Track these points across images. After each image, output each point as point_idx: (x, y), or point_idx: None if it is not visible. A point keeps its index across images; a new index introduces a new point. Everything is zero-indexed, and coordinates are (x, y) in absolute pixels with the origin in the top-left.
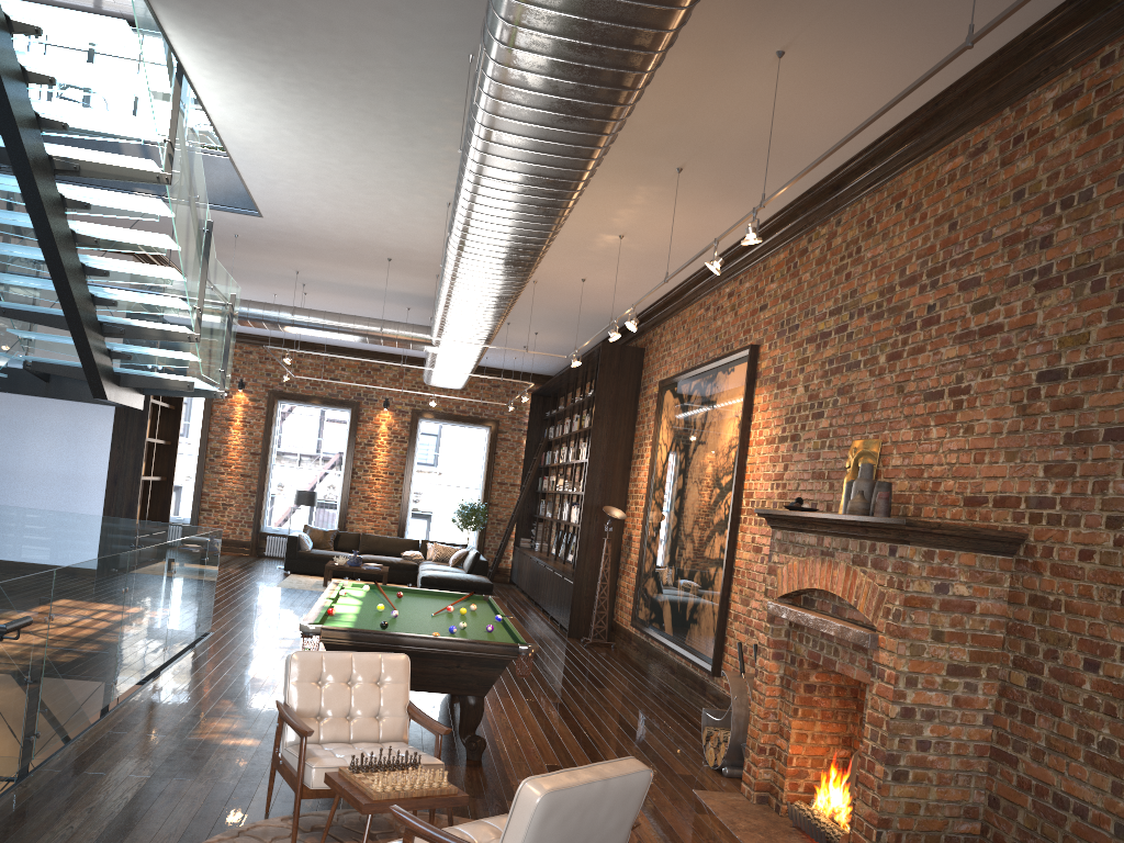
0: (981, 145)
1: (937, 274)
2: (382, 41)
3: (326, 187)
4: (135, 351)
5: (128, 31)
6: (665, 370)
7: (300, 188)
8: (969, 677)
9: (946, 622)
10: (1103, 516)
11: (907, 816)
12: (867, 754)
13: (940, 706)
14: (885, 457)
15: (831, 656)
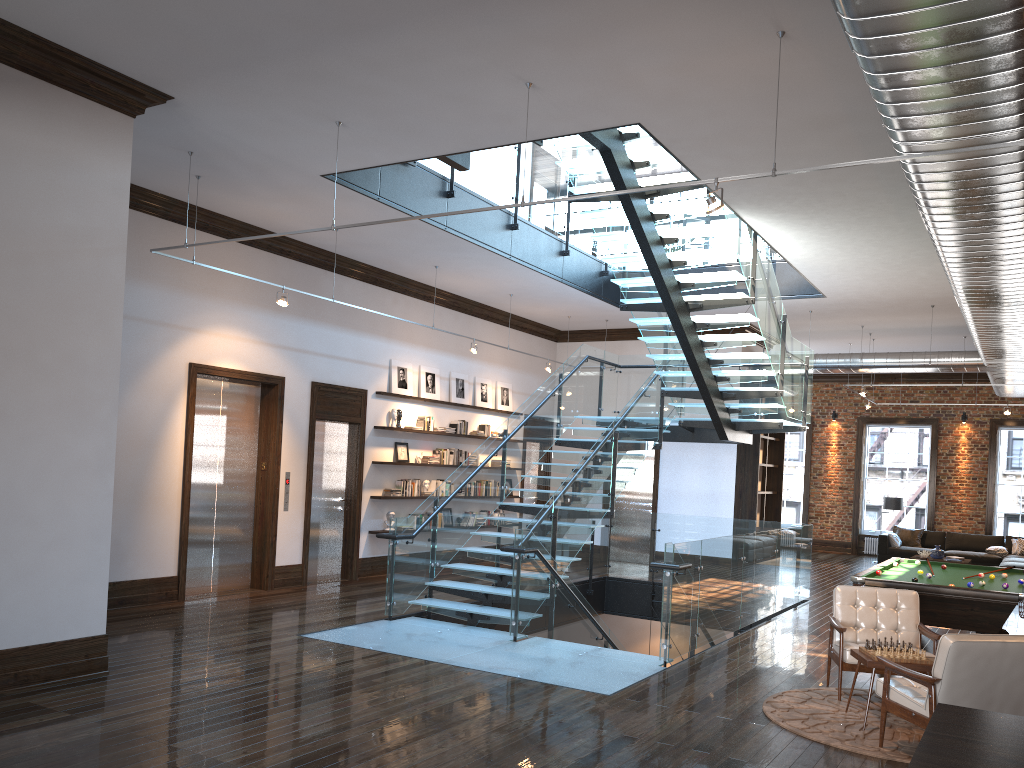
0: None
1: None
2: (874, 192)
3: (865, 271)
4: (743, 407)
5: (722, 227)
6: None
7: (847, 275)
8: None
9: None
10: None
11: None
12: None
13: None
14: None
15: None
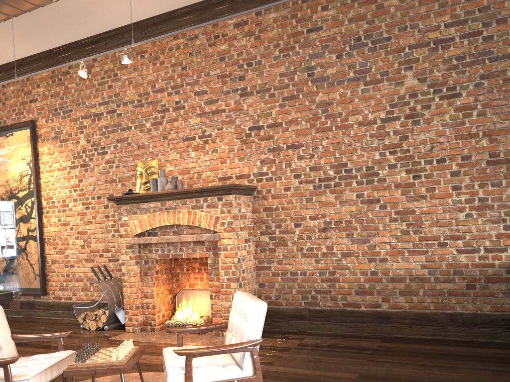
0: (194, 36)
1: (179, 88)
2: None
3: None
4: None
5: None
6: None
7: None
8: (249, 242)
9: (242, 223)
10: (292, 175)
11: None
12: (224, 282)
13: (244, 255)
14: (161, 167)
15: (178, 253)
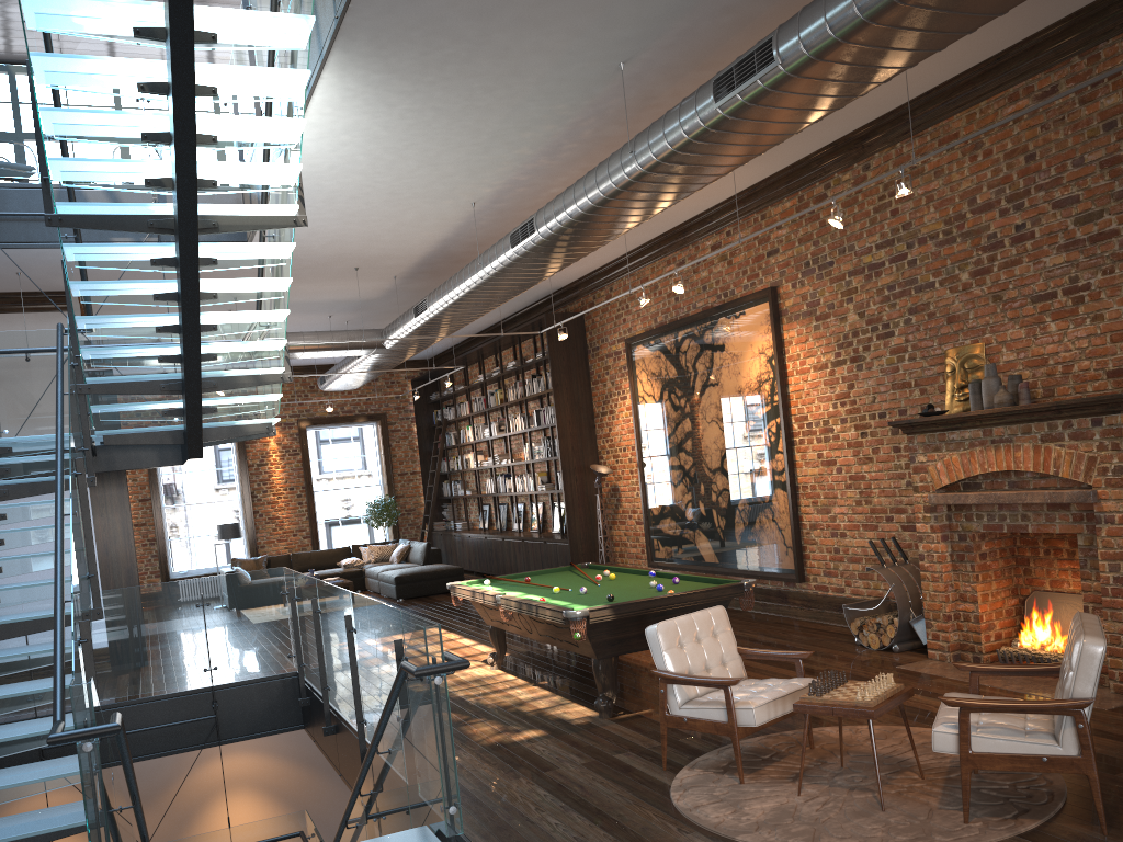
0: (1050, 88)
1: (1021, 199)
2: (545, 60)
3: (353, 205)
4: (219, 403)
5: (306, 80)
6: (626, 328)
7: (322, 211)
8: None
9: None
10: None
11: None
12: (1109, 584)
13: None
14: (992, 356)
15: (1018, 523)
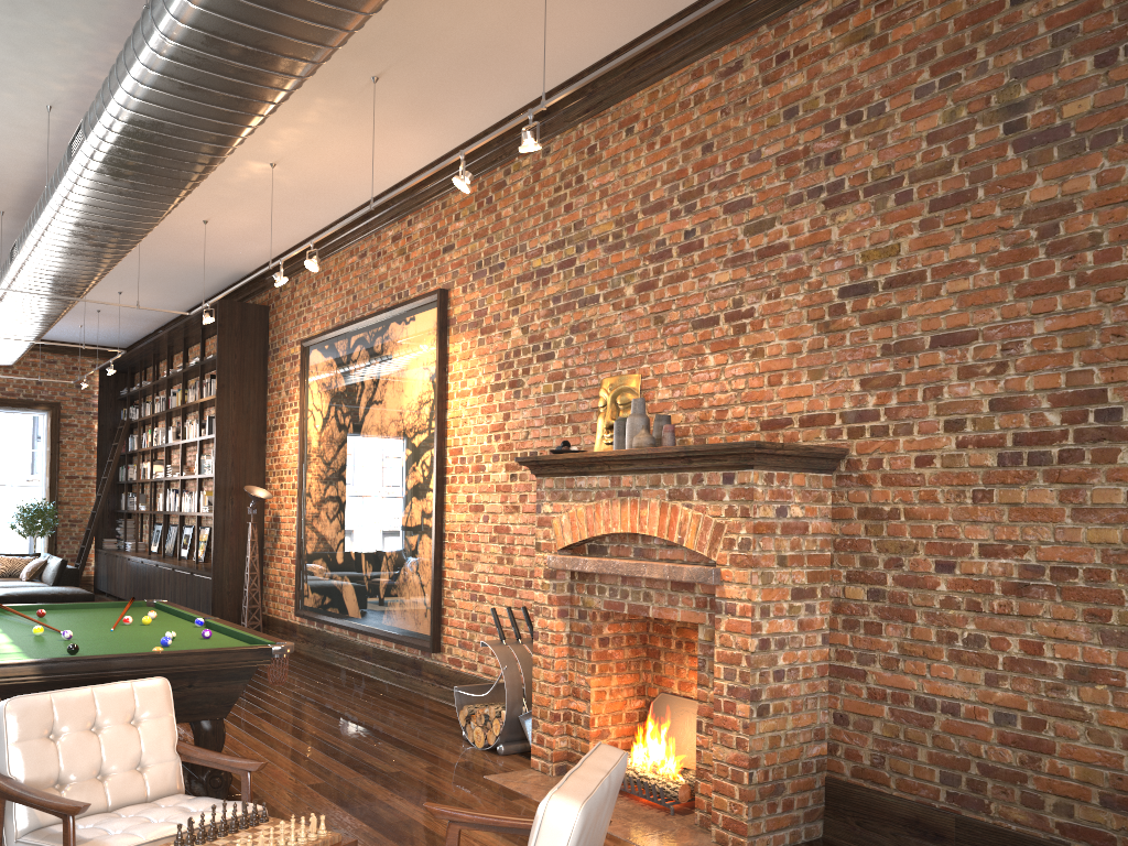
0: (735, 64)
1: (694, 199)
2: None
3: None
4: None
5: None
6: (306, 328)
7: None
8: (809, 599)
9: (788, 546)
10: (940, 421)
11: (771, 750)
12: (723, 695)
13: (788, 632)
14: (647, 391)
15: (640, 603)
